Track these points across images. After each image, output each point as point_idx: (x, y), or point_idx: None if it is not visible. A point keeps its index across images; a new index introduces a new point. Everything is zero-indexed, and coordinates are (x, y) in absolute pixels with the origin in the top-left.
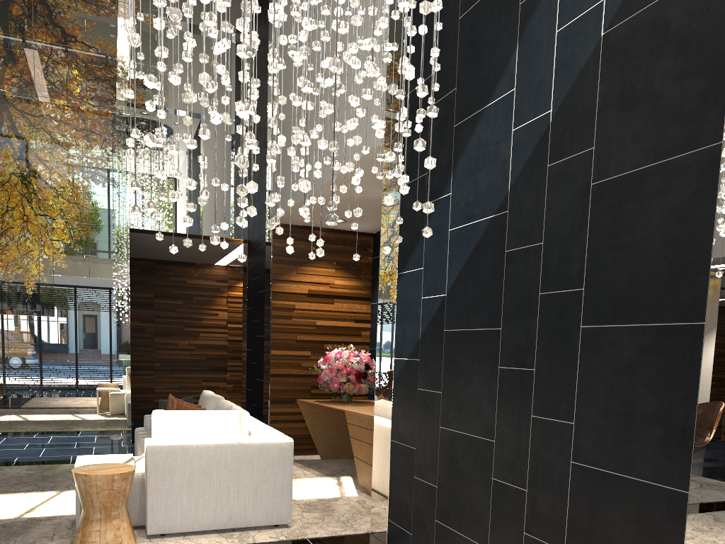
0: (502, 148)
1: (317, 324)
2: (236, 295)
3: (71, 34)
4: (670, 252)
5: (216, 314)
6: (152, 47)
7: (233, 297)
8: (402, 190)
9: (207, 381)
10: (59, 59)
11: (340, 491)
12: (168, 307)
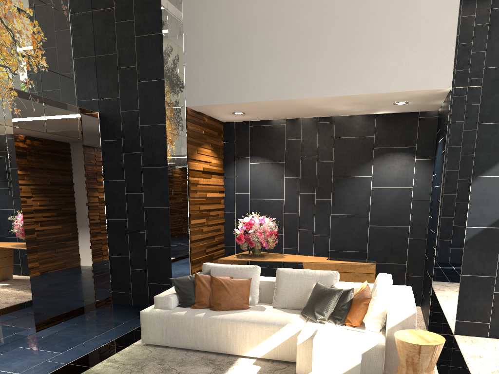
0: None
1: (207, 196)
2: None
3: None
4: None
5: None
6: None
7: None
8: None
9: None
10: None
11: None
12: None
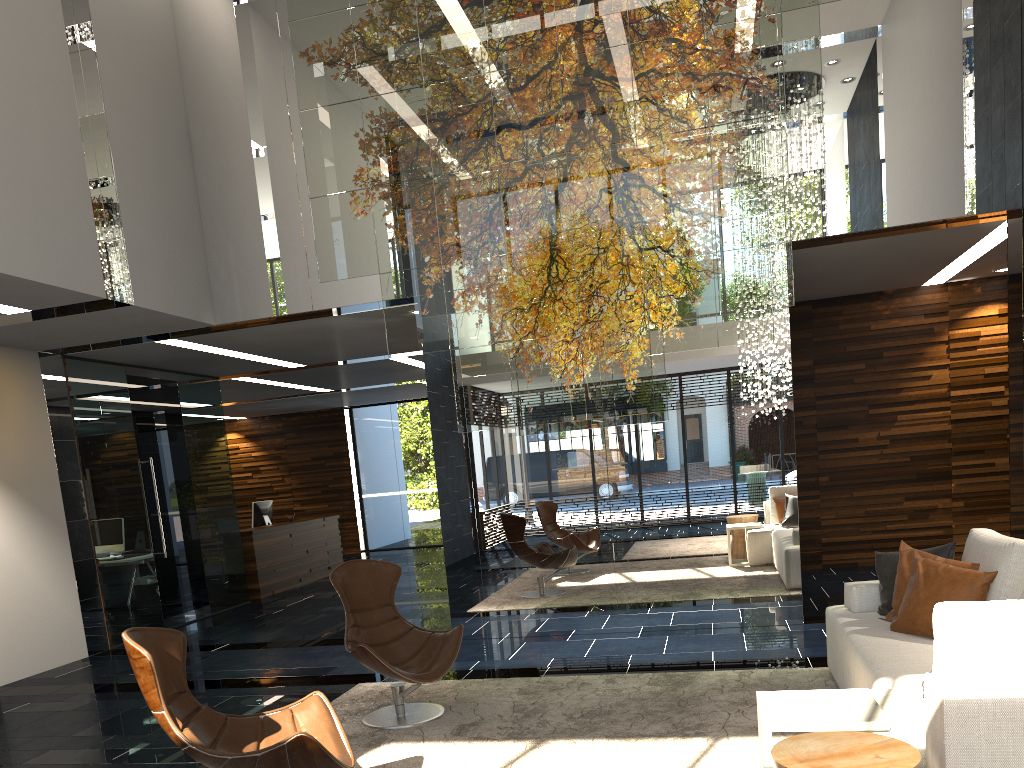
0: None
1: None
2: (965, 335)
3: None
4: None
5: (926, 376)
6: None
7: (959, 339)
8: None
9: (912, 499)
10: None
11: None
12: (838, 377)
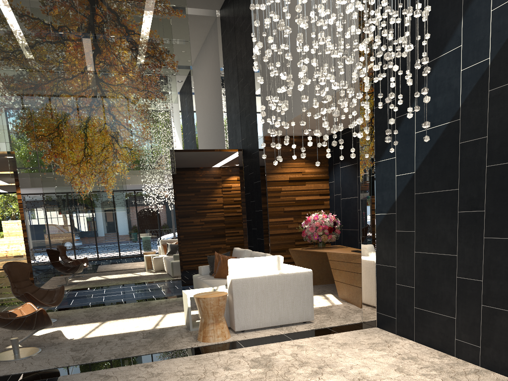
0: (453, 81)
1: (296, 199)
2: (227, 186)
3: (131, 29)
4: None
5: (215, 200)
6: (179, 31)
7: (225, 187)
8: (409, 116)
9: (213, 244)
10: (125, 46)
11: (329, 302)
12: (185, 198)
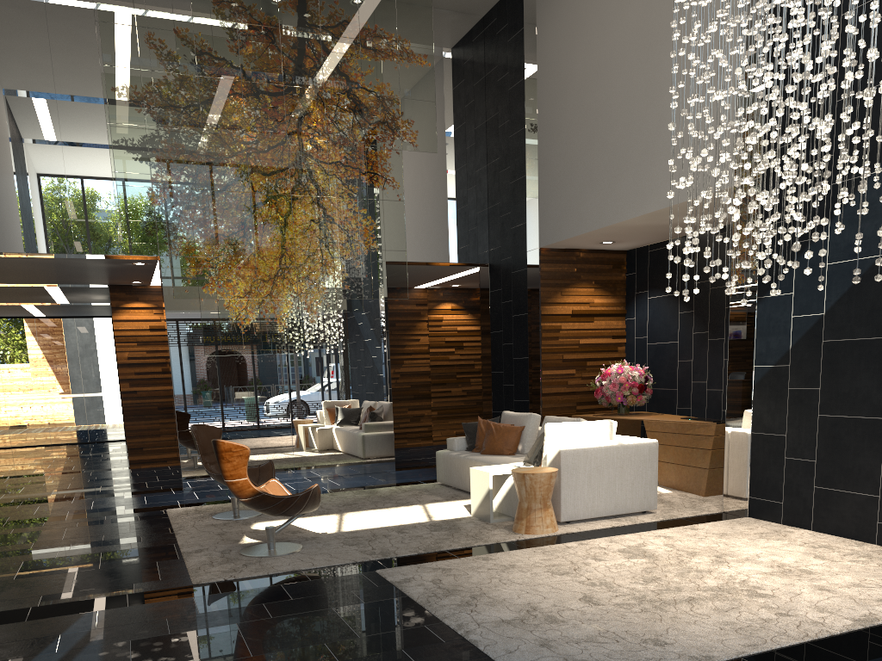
0: None
1: (580, 343)
2: (436, 318)
3: (354, 81)
4: None
5: (417, 339)
6: (422, 86)
7: (433, 320)
8: (857, 250)
9: (412, 410)
10: (345, 106)
11: None
12: None
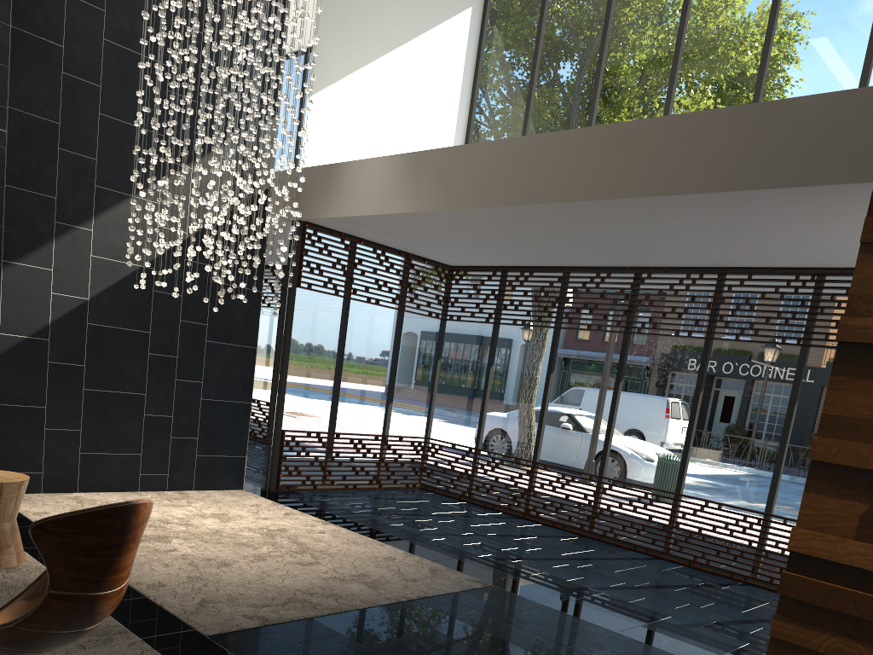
0: None
1: None
2: None
3: None
4: (245, 321)
5: None
6: None
7: None
8: None
9: None
10: None
11: None
12: None
